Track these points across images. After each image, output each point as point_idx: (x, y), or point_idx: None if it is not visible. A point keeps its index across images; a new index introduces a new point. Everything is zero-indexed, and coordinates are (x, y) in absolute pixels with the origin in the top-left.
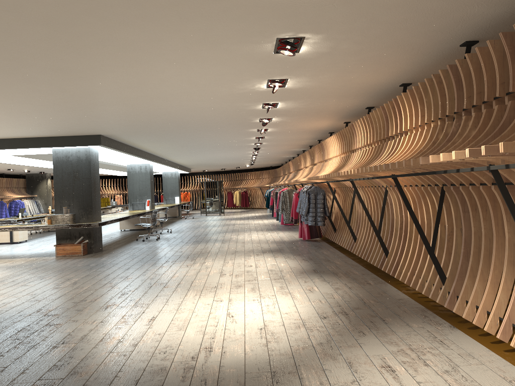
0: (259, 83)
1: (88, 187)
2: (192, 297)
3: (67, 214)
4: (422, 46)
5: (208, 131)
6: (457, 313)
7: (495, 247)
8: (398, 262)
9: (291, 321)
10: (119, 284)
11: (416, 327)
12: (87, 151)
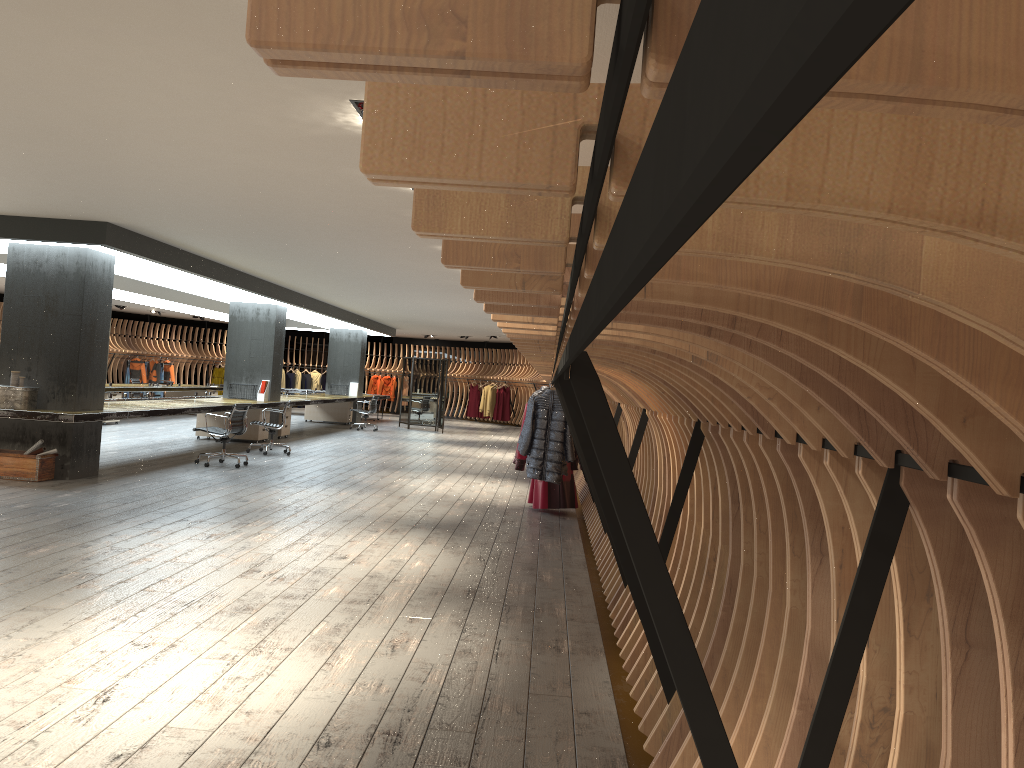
0: (338, 111)
1: (74, 335)
2: (97, 624)
3: (17, 387)
4: None
5: (345, 241)
6: None
7: (766, 626)
8: None
9: (225, 744)
10: None
11: None
12: (81, 255)
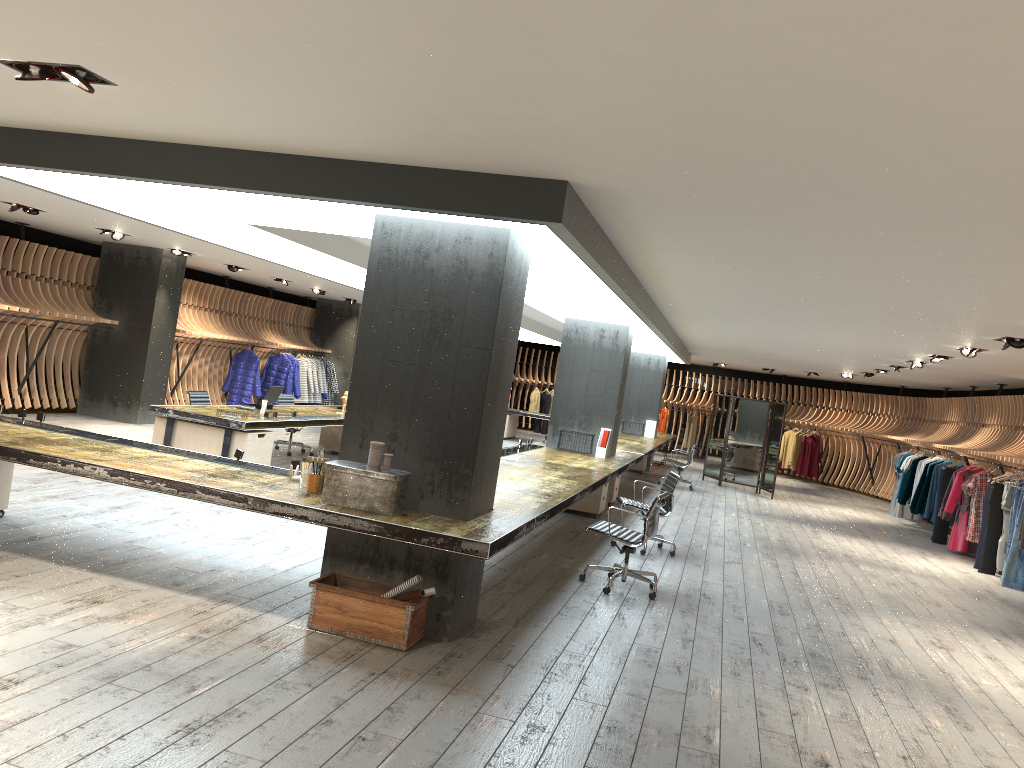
0: None
1: (475, 384)
2: None
3: (380, 474)
4: None
5: None
6: None
7: None
8: None
9: None
10: None
11: None
12: (497, 241)
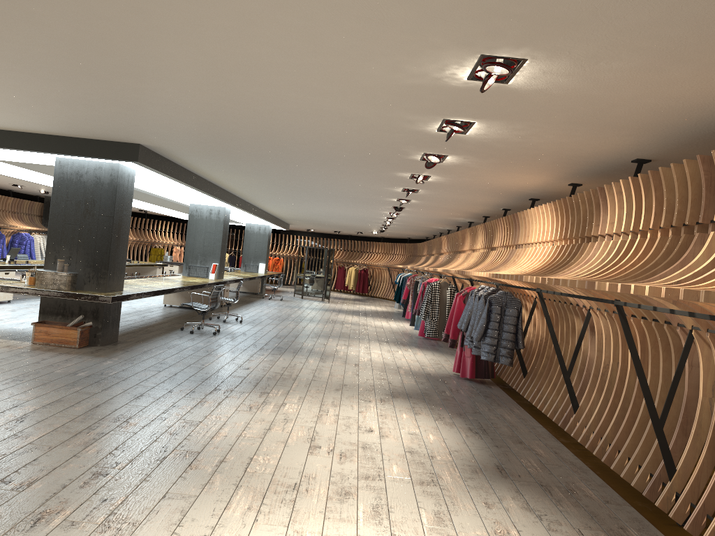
0: (457, 64)
1: (107, 232)
2: (239, 515)
3: (62, 273)
4: None
5: (326, 166)
6: None
7: None
8: (707, 504)
9: None
10: (105, 438)
11: None
12: (114, 169)
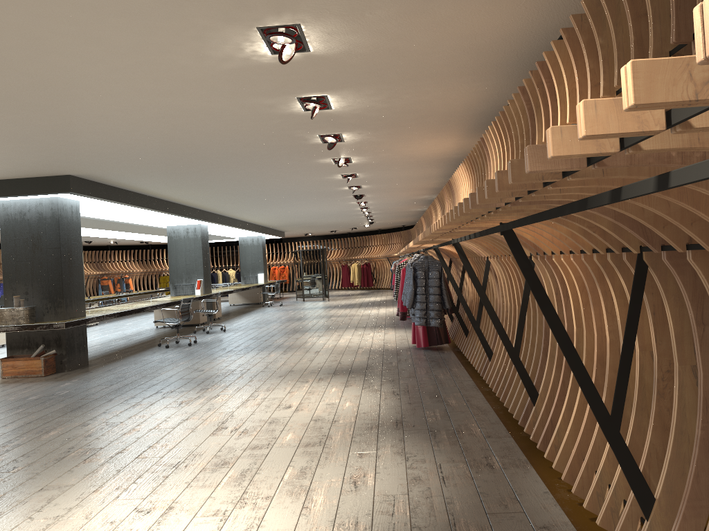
0: (246, 41)
1: (56, 263)
2: (104, 495)
3: (19, 308)
4: None
5: (250, 165)
6: None
7: None
8: (555, 421)
9: None
10: (17, 449)
11: None
12: (53, 202)
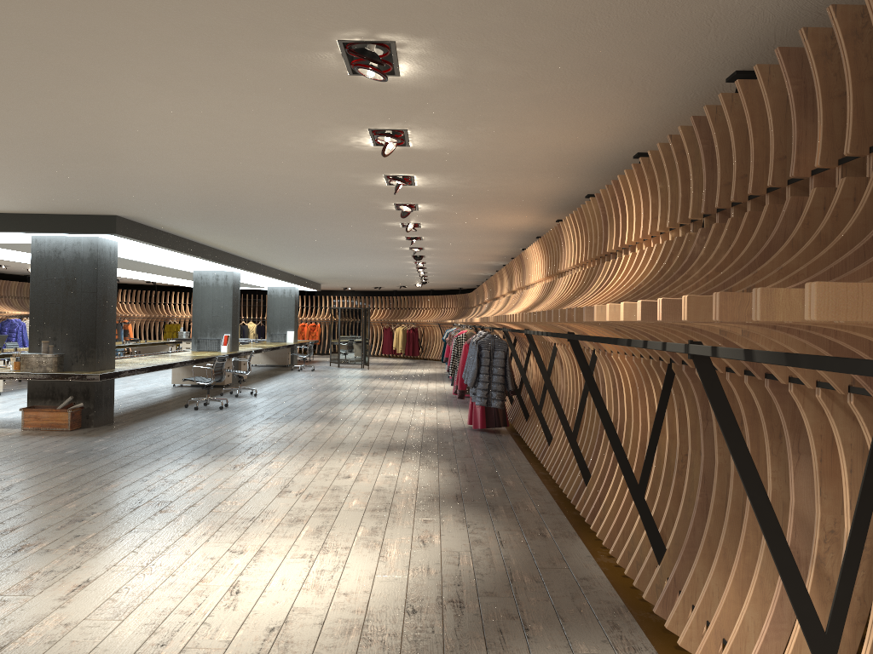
0: (355, 136)
1: (91, 309)
2: (194, 538)
3: (48, 354)
4: (650, 78)
5: (312, 222)
6: (673, 631)
7: (749, 504)
8: (602, 498)
9: (342, 616)
10: (85, 497)
11: (583, 653)
12: (93, 243)
